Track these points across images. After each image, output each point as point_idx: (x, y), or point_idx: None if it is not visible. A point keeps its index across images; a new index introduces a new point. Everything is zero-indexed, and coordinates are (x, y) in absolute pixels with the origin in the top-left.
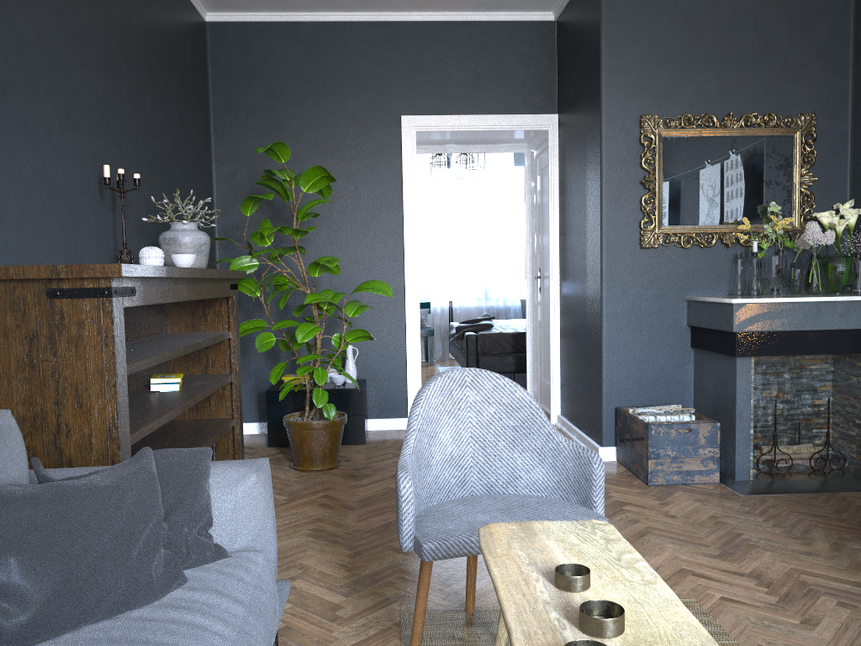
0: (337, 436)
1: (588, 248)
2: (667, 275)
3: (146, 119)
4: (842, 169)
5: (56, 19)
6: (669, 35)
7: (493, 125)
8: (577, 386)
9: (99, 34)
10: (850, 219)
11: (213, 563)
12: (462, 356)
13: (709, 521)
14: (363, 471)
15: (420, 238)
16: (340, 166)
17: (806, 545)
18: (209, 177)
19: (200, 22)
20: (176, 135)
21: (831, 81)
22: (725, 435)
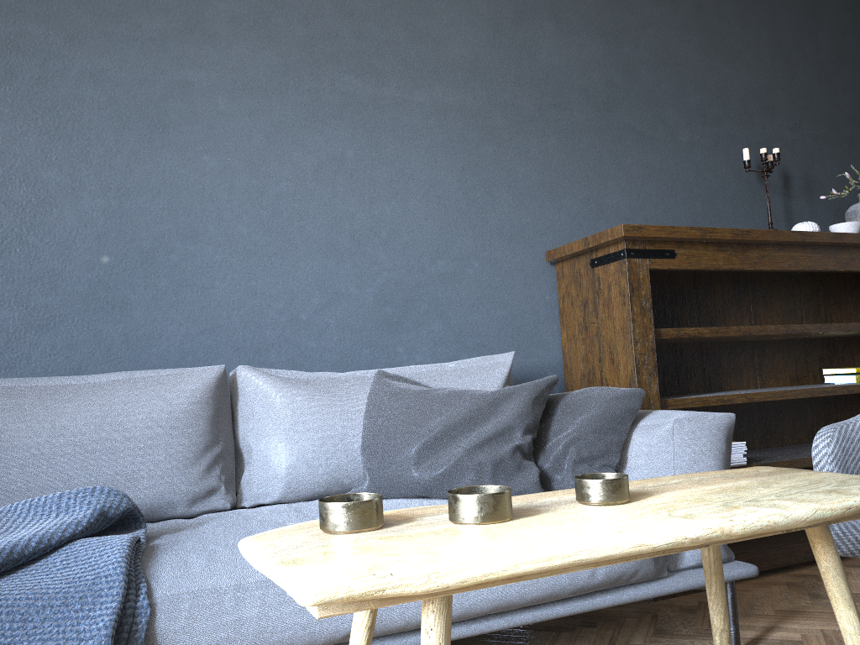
0: None
1: None
2: None
3: (858, 93)
4: None
5: (684, 31)
6: None
7: None
8: None
9: (759, 26)
10: None
11: None
12: None
13: None
14: None
15: None
16: None
17: None
18: None
19: None
20: None
21: None
22: None
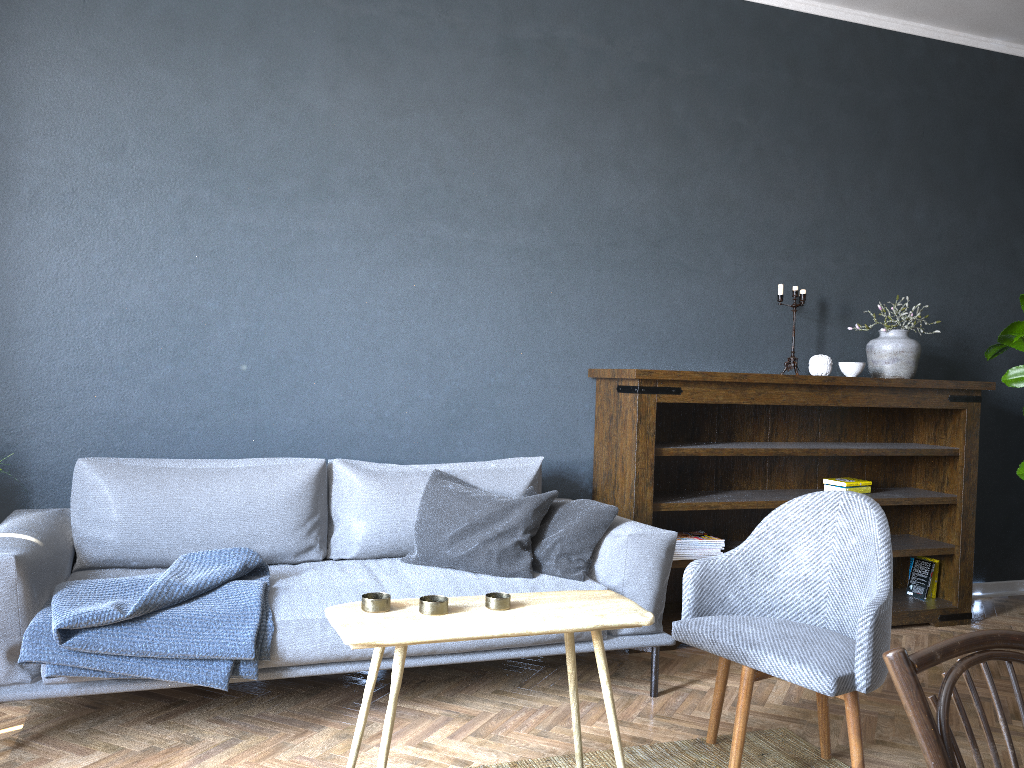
0: None
1: None
2: None
3: (910, 226)
4: None
5: (741, 173)
6: None
7: None
8: None
9: (817, 166)
10: None
11: (565, 579)
12: None
13: None
14: None
15: None
16: None
17: None
18: None
19: None
20: (992, 230)
21: None
22: None
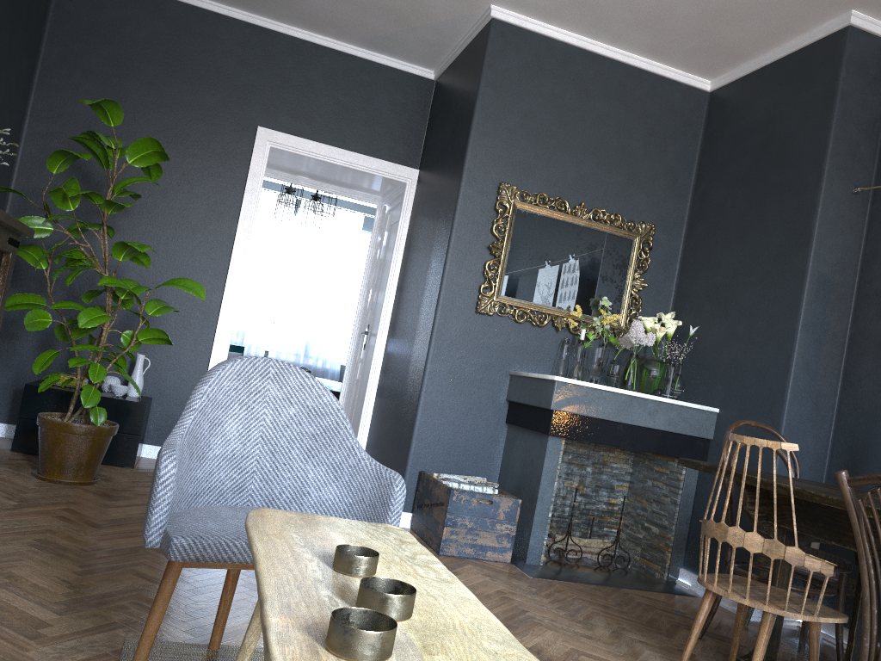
0: (101, 448)
1: (423, 303)
2: (496, 345)
3: None
4: (669, 282)
5: None
6: (540, 115)
7: (352, 163)
8: (384, 446)
9: None
10: (670, 327)
11: None
12: None
13: (495, 595)
14: (123, 493)
15: (249, 278)
16: (179, 160)
17: (588, 629)
18: (19, 130)
19: None
20: None
21: (673, 199)
22: (523, 515)
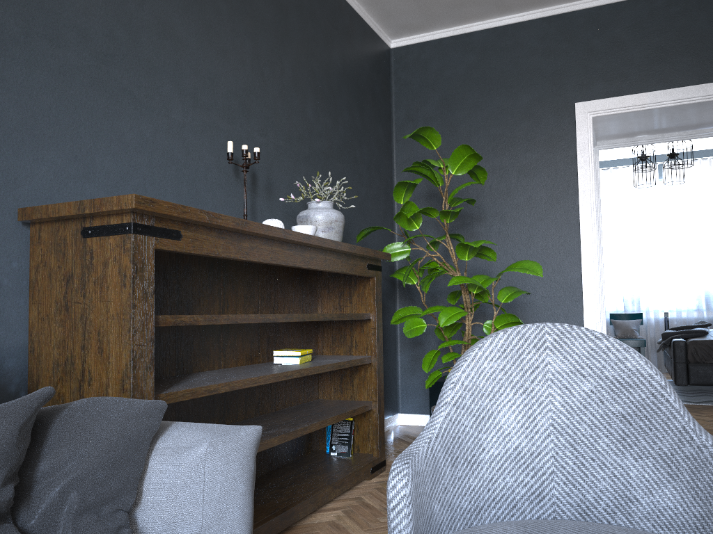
0: None
1: None
2: None
3: (305, 118)
4: None
5: (186, 11)
6: None
7: (683, 98)
8: None
9: (244, 34)
10: None
11: None
12: (671, 365)
13: None
14: None
15: (630, 249)
16: (512, 160)
17: None
18: (390, 183)
19: (383, 48)
20: (346, 139)
21: None
22: None
